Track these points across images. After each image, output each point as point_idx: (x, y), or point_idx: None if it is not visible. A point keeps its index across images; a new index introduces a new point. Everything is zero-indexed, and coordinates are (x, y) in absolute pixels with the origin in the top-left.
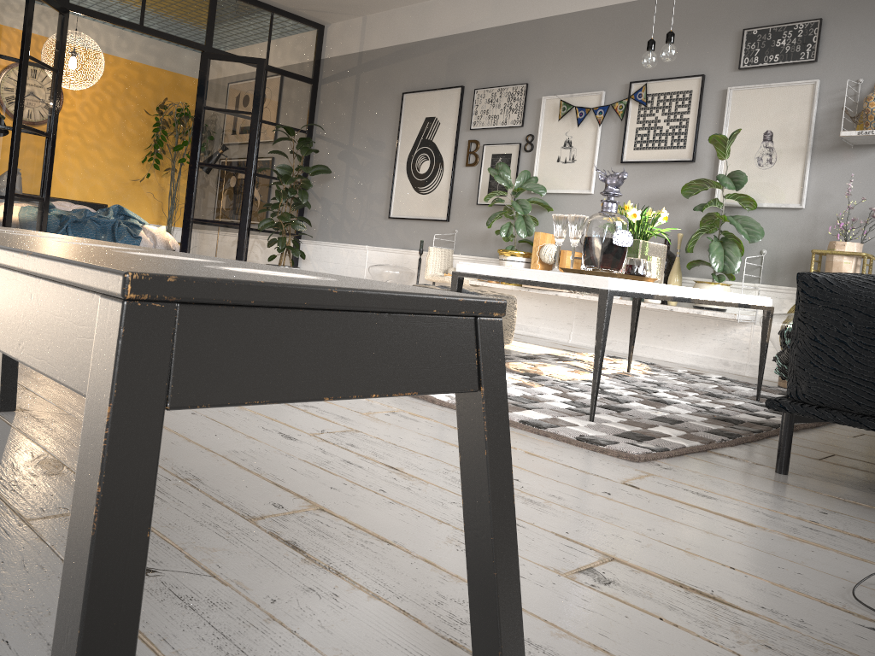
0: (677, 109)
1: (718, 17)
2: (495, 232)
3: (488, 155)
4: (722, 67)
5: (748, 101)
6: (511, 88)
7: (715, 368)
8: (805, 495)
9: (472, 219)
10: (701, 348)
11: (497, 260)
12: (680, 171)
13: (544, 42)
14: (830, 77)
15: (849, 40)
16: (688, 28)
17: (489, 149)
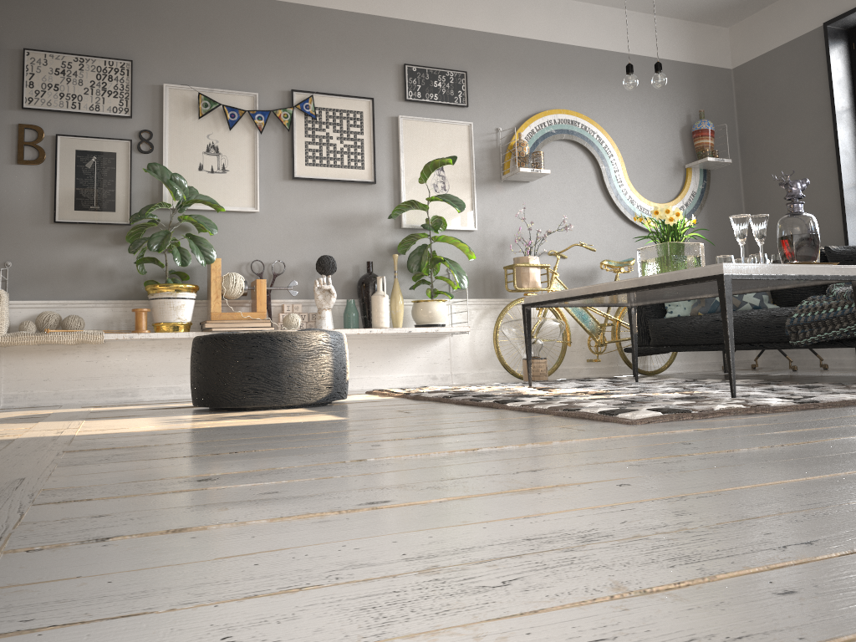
0: (350, 128)
1: (376, 45)
2: (137, 261)
3: (68, 151)
4: (387, 94)
5: (419, 131)
6: (102, 61)
7: (427, 384)
8: None
9: (45, 245)
10: (408, 368)
11: (111, 303)
12: (360, 192)
13: (152, 13)
14: (477, 122)
15: (486, 95)
16: (347, 48)
17: (69, 143)
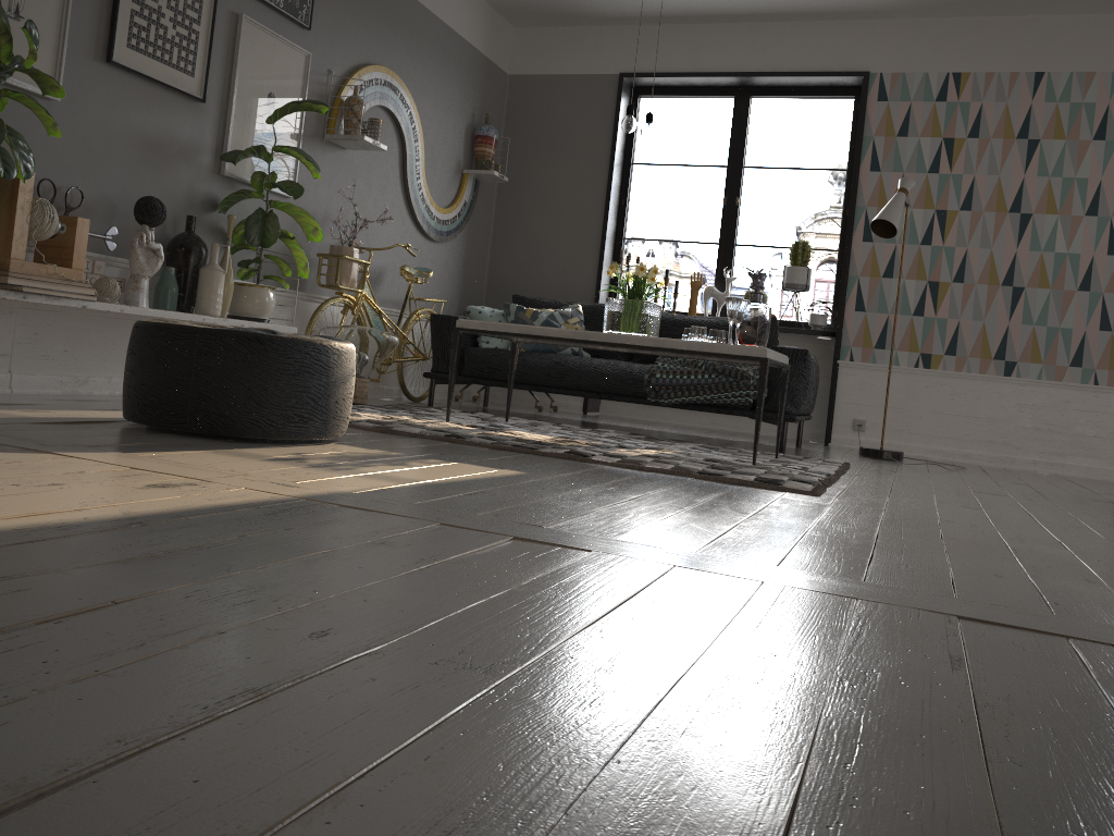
0: (187, 10)
1: None
2: None
3: None
4: None
5: (259, 45)
6: None
7: None
8: (819, 457)
9: None
10: None
11: None
12: (183, 109)
13: None
14: (313, 54)
15: (327, 21)
16: None
17: None
